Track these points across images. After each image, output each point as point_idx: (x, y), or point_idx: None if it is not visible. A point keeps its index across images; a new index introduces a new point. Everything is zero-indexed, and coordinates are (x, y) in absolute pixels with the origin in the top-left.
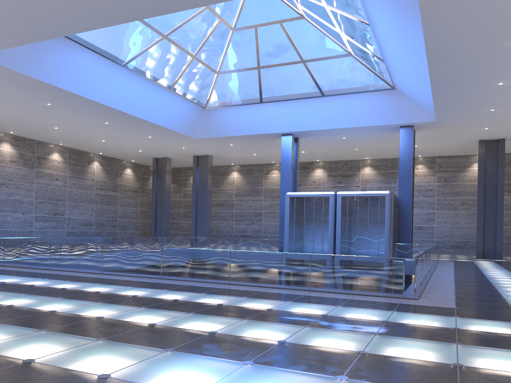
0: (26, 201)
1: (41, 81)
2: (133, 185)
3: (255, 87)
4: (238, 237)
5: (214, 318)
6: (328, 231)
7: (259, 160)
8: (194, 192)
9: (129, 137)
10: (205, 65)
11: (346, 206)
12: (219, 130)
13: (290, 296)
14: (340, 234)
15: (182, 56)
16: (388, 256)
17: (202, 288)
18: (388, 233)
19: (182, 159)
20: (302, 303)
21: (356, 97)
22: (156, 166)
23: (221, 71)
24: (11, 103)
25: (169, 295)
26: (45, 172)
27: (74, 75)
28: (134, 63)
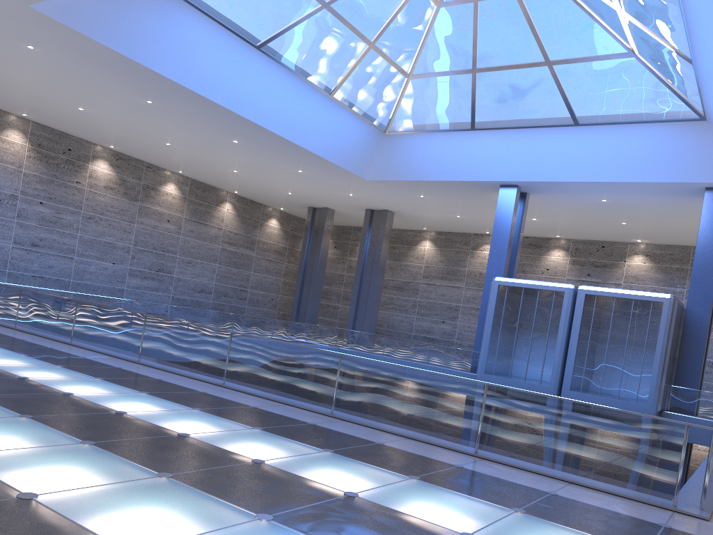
0: (120, 247)
1: (129, 58)
2: (278, 244)
3: (466, 103)
4: (418, 340)
5: (196, 501)
6: (555, 348)
7: (465, 226)
8: (360, 263)
9: (271, 169)
10: (389, 60)
11: (591, 311)
12: (404, 169)
13: (425, 464)
14: (574, 355)
15: (352, 42)
16: (654, 404)
17: (269, 417)
18: (660, 366)
19: (350, 213)
20: (438, 488)
21: (633, 130)
22: (312, 219)
23: (414, 73)
24: (99, 97)
25: (186, 422)
26: (153, 209)
27: (180, 55)
28: (276, 45)
